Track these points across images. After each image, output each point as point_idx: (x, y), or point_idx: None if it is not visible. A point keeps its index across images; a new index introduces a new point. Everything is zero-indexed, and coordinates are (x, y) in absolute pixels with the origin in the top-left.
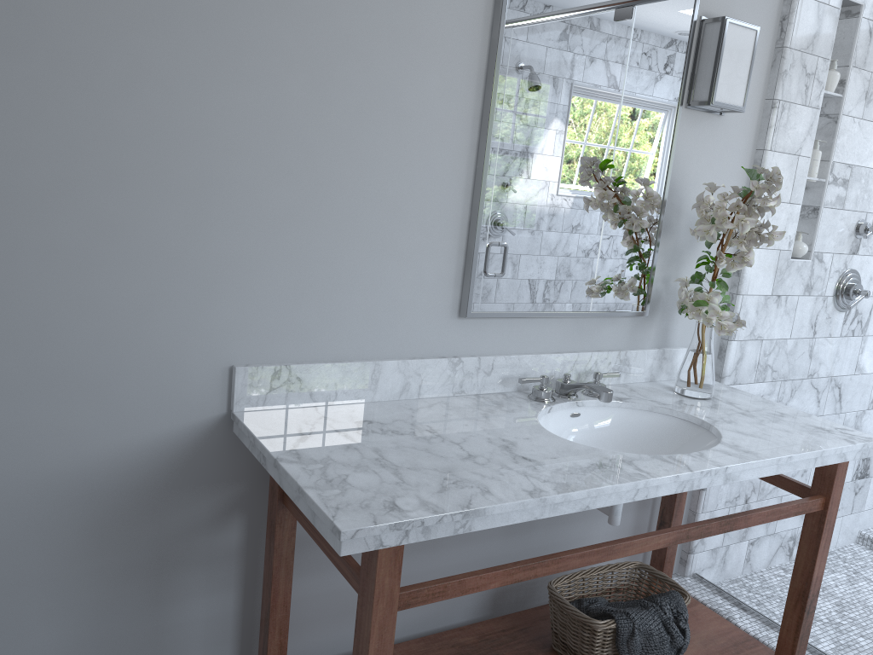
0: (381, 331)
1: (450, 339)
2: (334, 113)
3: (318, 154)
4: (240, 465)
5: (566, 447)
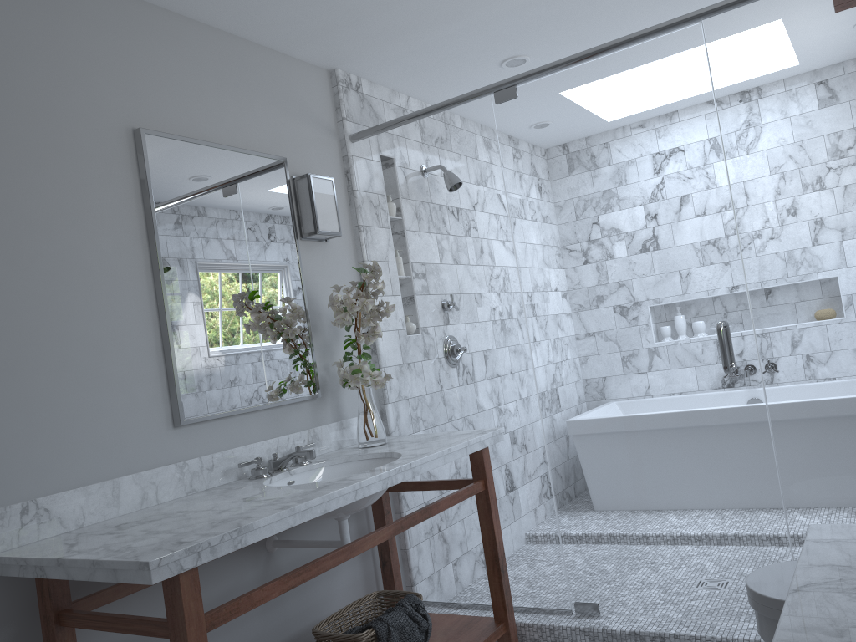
0: (111, 453)
1: (172, 447)
2: (30, 278)
3: (23, 313)
4: (5, 608)
5: (295, 487)
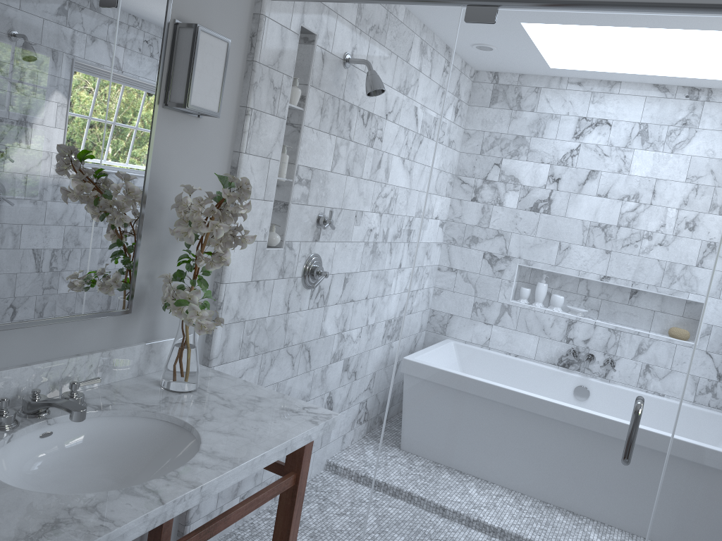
0: None
1: None
2: None
3: None
4: None
5: (15, 502)
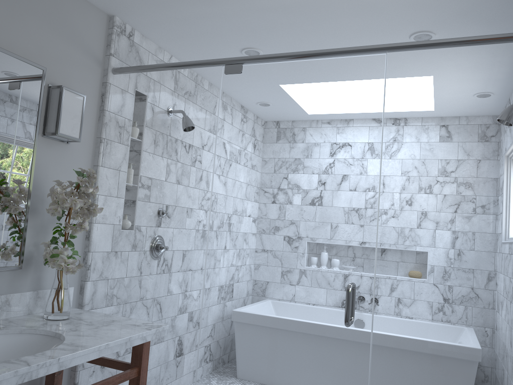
0: None
1: None
2: None
3: None
4: None
5: None
